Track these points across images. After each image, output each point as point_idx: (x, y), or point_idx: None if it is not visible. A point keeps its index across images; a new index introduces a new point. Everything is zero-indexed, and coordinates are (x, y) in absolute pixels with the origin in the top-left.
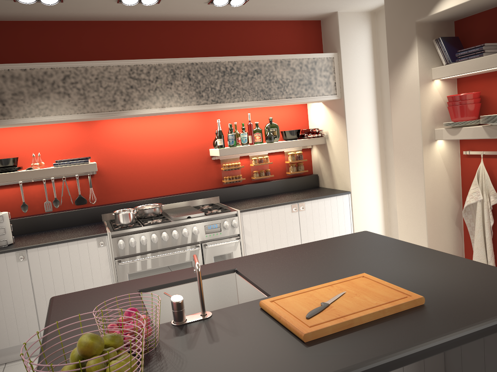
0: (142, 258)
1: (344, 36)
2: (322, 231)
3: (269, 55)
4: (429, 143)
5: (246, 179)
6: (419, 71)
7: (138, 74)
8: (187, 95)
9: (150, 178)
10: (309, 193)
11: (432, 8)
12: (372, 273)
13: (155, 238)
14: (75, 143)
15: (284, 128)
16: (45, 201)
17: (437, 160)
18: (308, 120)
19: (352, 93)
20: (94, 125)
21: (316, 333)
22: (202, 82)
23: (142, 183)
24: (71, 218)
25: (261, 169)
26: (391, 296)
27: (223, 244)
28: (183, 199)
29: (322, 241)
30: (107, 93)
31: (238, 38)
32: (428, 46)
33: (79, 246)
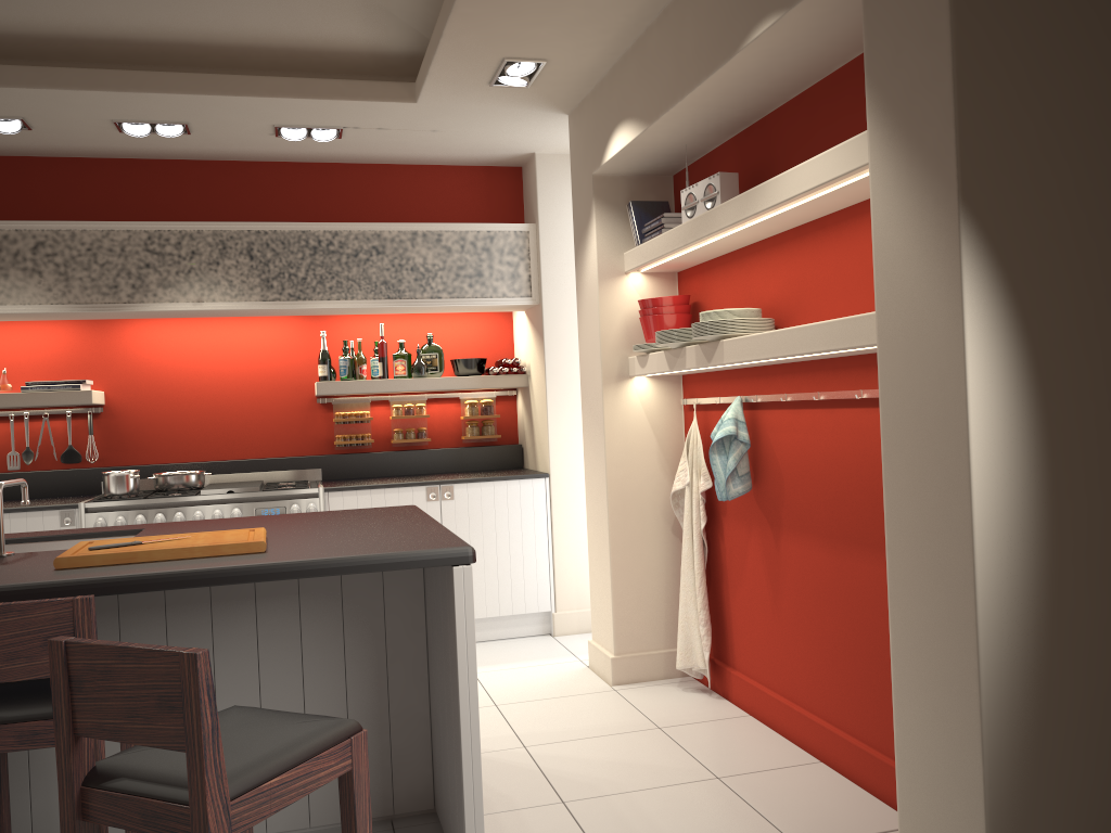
0: None
1: (546, 195)
2: (486, 542)
3: (401, 223)
4: (616, 380)
5: (383, 443)
6: (597, 257)
7: (160, 246)
8: (245, 284)
9: (200, 426)
10: (484, 473)
11: (603, 153)
12: (288, 534)
13: (158, 519)
14: (73, 358)
15: (464, 355)
16: (10, 452)
17: (633, 412)
18: (514, 344)
19: (559, 296)
20: (109, 330)
21: (75, 559)
22: (274, 263)
23: (185, 435)
24: (48, 484)
25: (413, 427)
26: (229, 540)
27: None
28: (252, 468)
29: (322, 512)
30: (106, 274)
31: (360, 194)
32: (618, 215)
33: (29, 521)
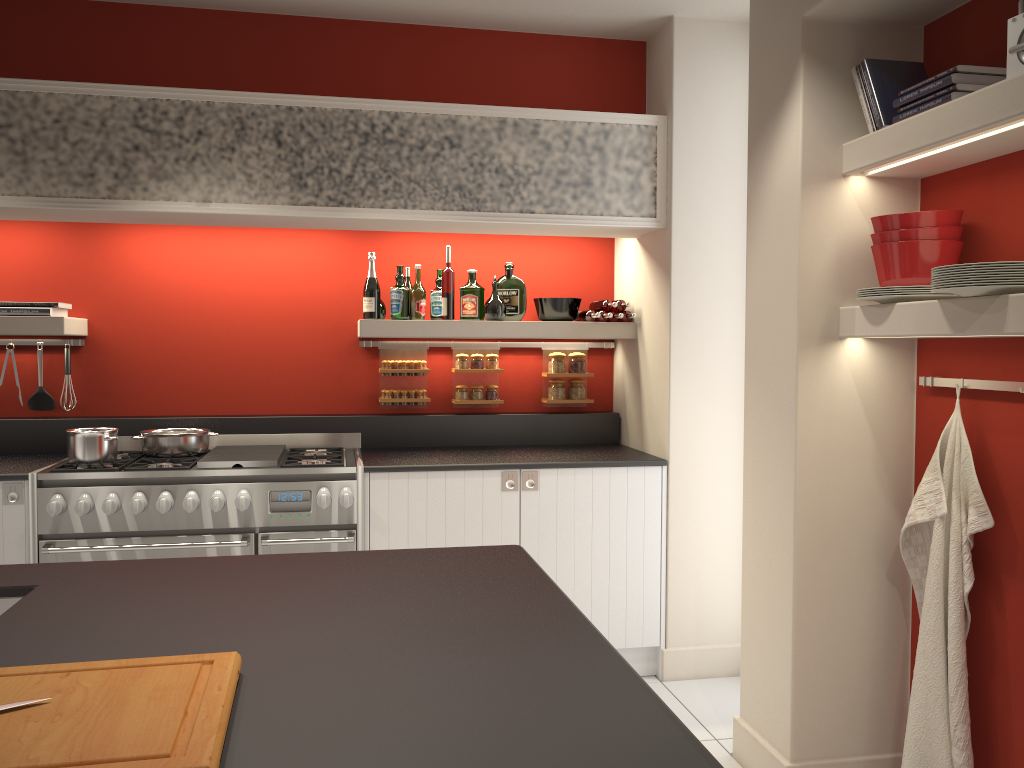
0: (100, 547)
1: (686, 76)
2: (578, 550)
3: (486, 106)
4: (819, 343)
5: (440, 403)
6: (802, 148)
7: (155, 121)
8: (269, 180)
9: (208, 370)
10: (574, 452)
11: None
12: (290, 660)
13: (135, 501)
14: (49, 273)
15: (549, 293)
16: None
17: (840, 393)
18: (614, 282)
19: (695, 217)
20: (96, 238)
21: None
22: (310, 154)
23: (189, 381)
24: (8, 436)
25: (480, 383)
26: (126, 744)
27: (313, 544)
28: (272, 428)
29: (362, 555)
30: (78, 157)
31: (429, 67)
32: (838, 84)
33: None
